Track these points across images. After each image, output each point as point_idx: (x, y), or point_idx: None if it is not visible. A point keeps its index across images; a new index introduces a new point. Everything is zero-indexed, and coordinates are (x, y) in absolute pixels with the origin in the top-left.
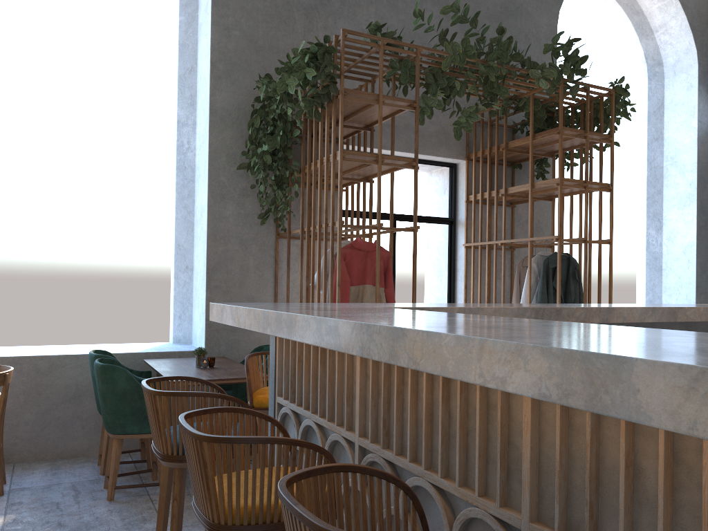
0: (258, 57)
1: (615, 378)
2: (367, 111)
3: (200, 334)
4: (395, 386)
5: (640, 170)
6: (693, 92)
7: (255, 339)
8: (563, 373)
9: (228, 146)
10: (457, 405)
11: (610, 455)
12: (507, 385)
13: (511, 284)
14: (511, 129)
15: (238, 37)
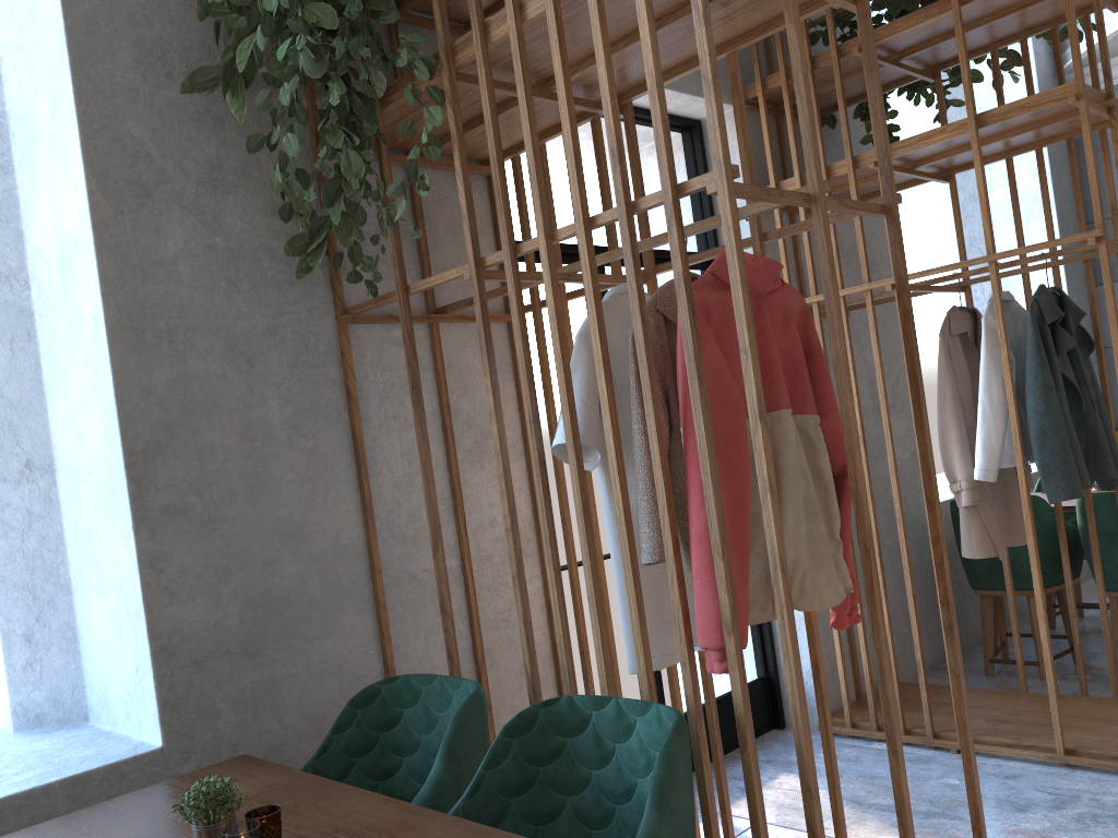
0: None
1: None
2: None
3: (131, 688)
4: None
5: None
6: None
7: (326, 662)
8: None
9: (135, 14)
10: None
11: None
12: None
13: None
14: None
15: None
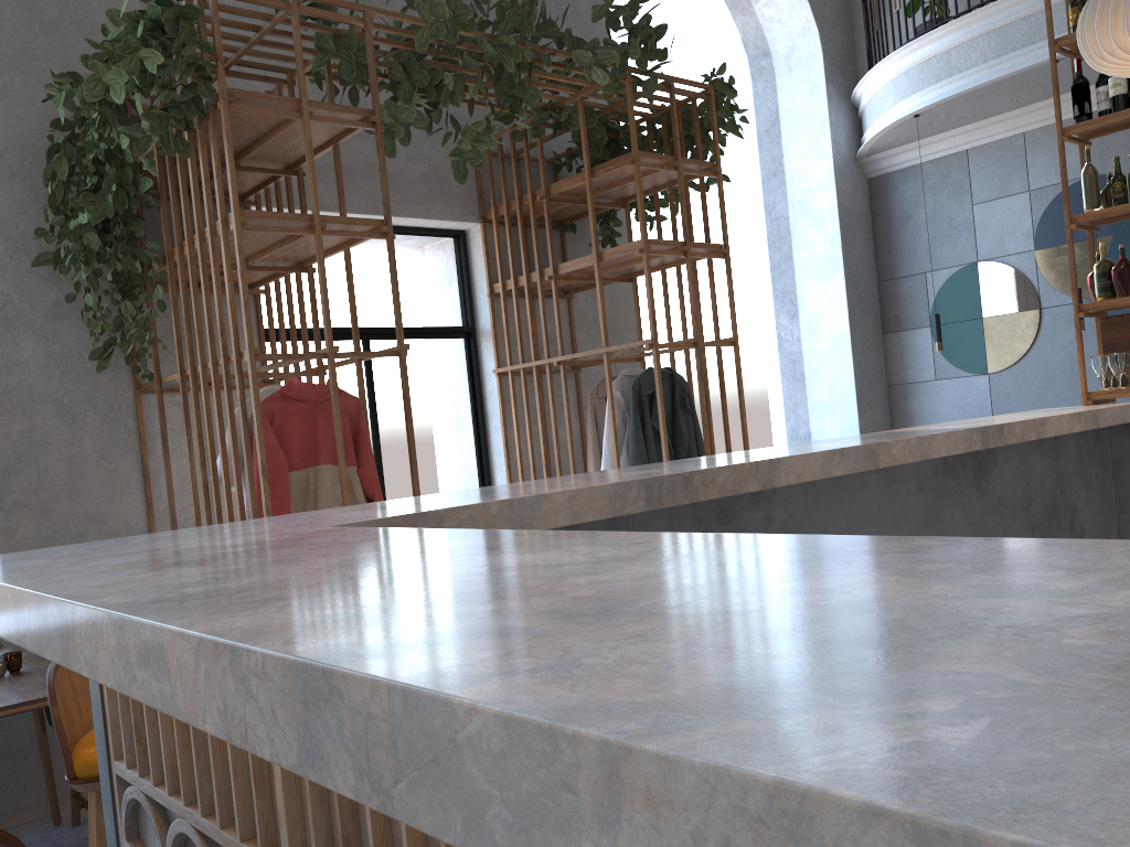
0: (53, 41)
1: None
2: (284, 136)
3: None
4: None
5: (756, 225)
6: (820, 97)
7: None
8: None
9: (8, 221)
10: None
11: None
12: None
13: (582, 429)
14: (552, 166)
15: (1, 2)
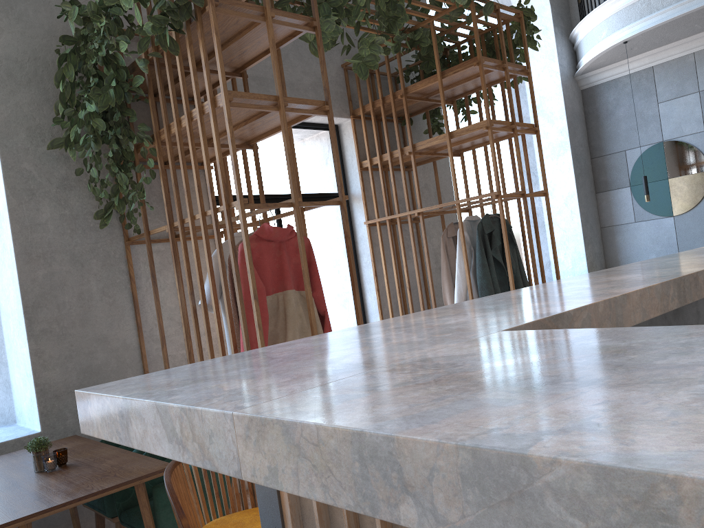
0: None
1: None
2: (242, 41)
3: (30, 407)
4: None
5: None
6: (549, 35)
7: None
8: None
9: (27, 115)
10: None
11: None
12: None
13: (423, 262)
14: (393, 78)
15: None
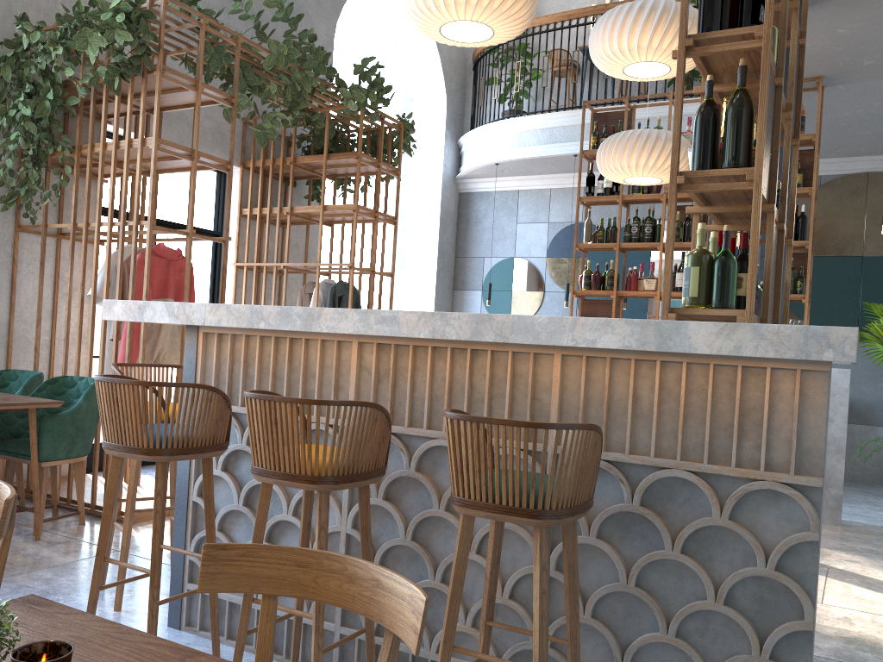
0: None
1: (676, 332)
2: (170, 94)
3: None
4: (409, 370)
5: (388, 205)
6: (440, 136)
7: None
8: (641, 332)
9: None
10: (486, 377)
11: (618, 393)
12: (597, 343)
13: None
14: (287, 141)
15: None
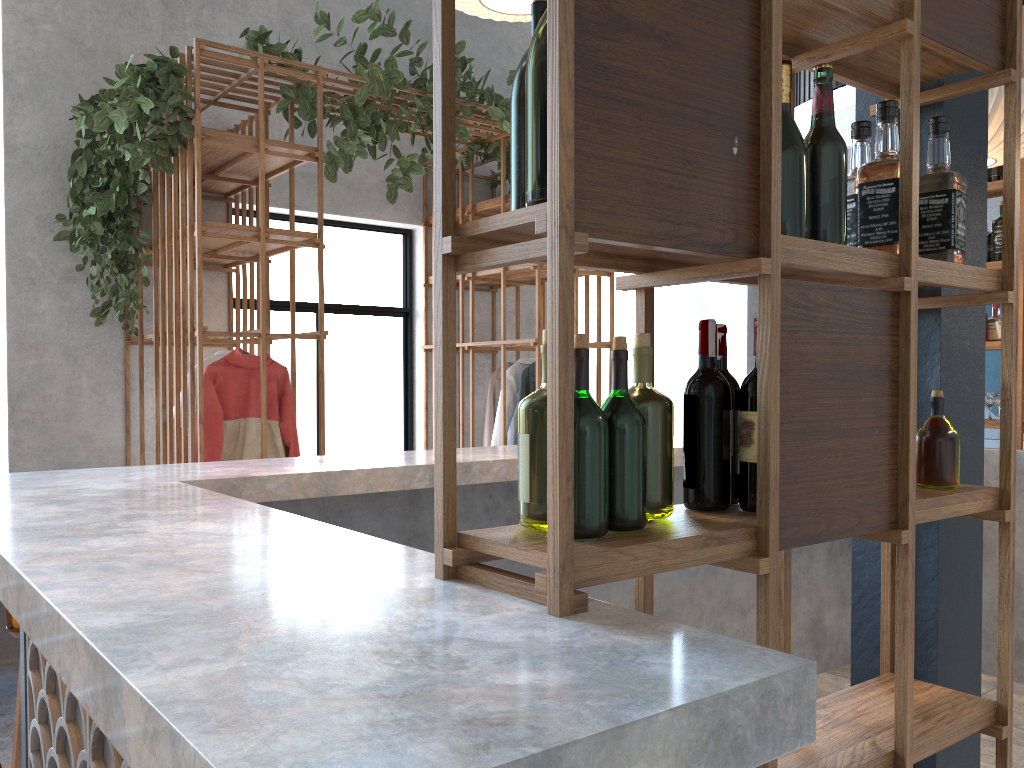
0: (87, 66)
1: (116, 699)
2: (250, 160)
3: None
4: None
5: None
6: None
7: None
8: (94, 679)
9: (39, 204)
10: None
11: None
12: (71, 683)
13: None
14: (491, 182)
15: (50, 34)
